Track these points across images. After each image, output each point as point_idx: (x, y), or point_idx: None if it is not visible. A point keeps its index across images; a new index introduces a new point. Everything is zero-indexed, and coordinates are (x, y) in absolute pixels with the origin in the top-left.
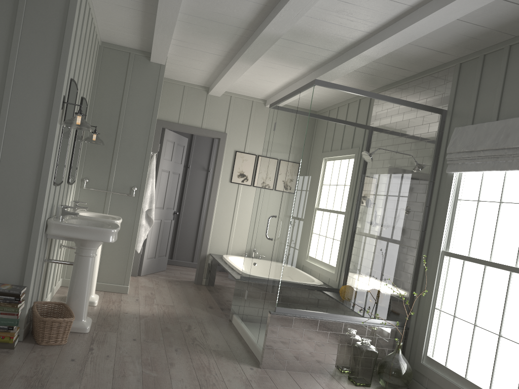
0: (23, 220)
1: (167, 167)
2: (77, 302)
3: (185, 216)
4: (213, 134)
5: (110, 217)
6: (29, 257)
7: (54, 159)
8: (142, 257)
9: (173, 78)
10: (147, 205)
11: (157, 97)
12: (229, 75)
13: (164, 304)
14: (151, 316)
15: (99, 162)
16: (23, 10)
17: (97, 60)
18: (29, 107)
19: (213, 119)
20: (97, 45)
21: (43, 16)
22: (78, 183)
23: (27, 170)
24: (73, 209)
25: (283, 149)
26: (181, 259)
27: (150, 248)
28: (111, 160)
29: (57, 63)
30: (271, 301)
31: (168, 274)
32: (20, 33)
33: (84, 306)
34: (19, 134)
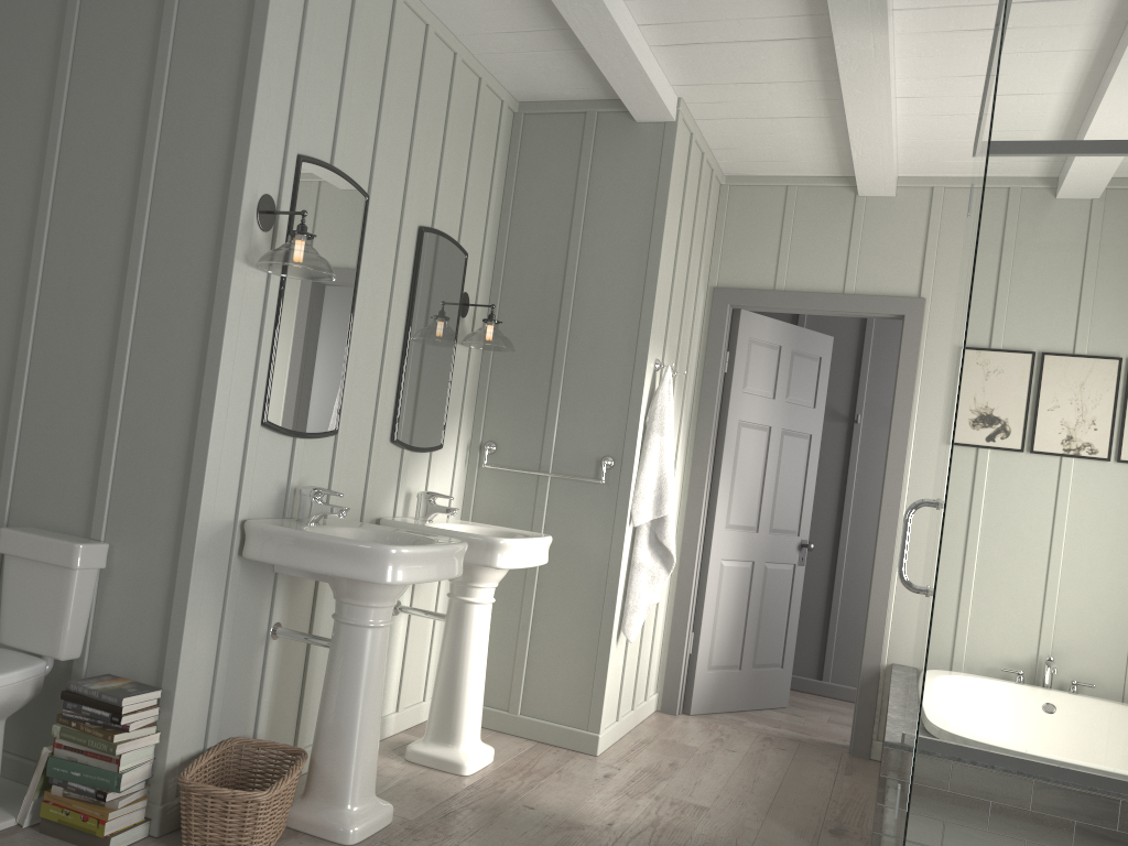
0: (166, 515)
1: (758, 415)
2: (332, 751)
3: (855, 557)
4: (879, 307)
5: (522, 536)
6: (175, 611)
7: (256, 362)
8: (693, 661)
9: (750, 171)
10: (646, 509)
11: (658, 211)
12: (855, 99)
13: (681, 799)
14: (598, 830)
15: (519, 399)
16: (173, 10)
17: (509, 150)
18: (182, 233)
19: (879, 264)
20: (500, 111)
21: (211, 10)
22: (472, 455)
23: (176, 389)
24: (421, 513)
25: (967, 256)
26: (850, 682)
27: (718, 639)
28: (547, 391)
29: (236, 114)
30: (901, 835)
31: (783, 718)
32: (167, 63)
33: (350, 767)
34: (163, 304)
